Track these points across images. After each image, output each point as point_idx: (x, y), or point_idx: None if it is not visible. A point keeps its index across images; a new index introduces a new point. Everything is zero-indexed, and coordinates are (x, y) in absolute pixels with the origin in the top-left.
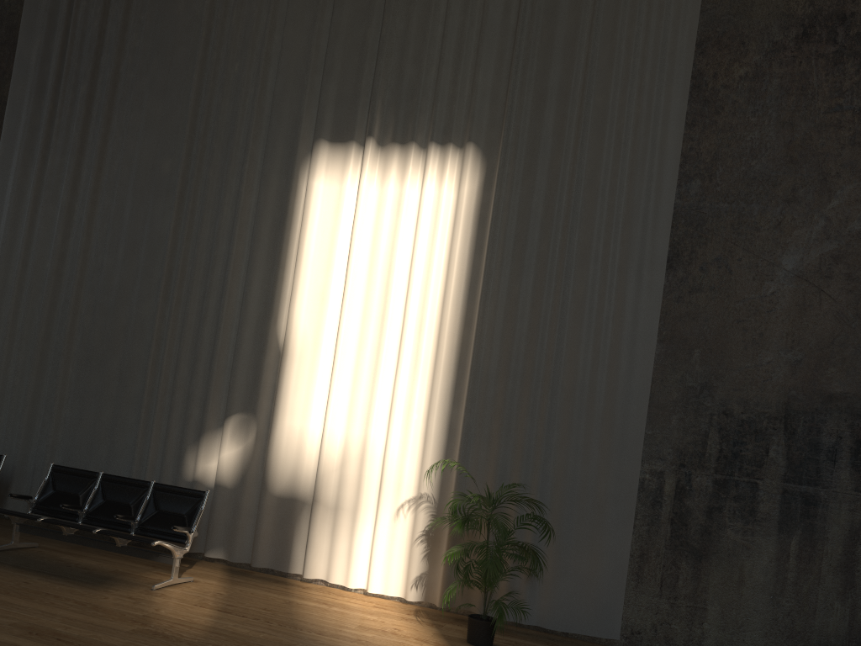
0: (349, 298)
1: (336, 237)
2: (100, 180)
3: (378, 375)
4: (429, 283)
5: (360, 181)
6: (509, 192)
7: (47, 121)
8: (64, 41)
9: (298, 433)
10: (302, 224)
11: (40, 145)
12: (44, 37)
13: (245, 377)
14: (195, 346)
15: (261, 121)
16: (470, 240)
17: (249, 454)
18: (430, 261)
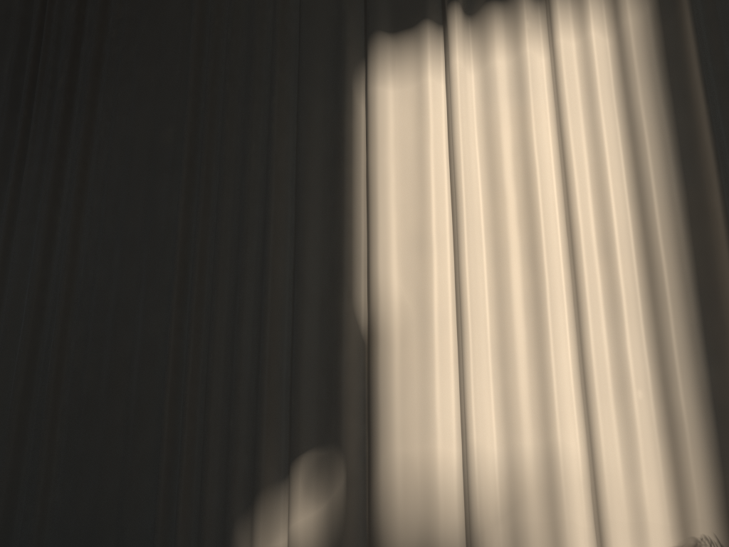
0: (468, 227)
1: (427, 150)
2: (86, 178)
3: (548, 337)
4: (604, 171)
5: (449, 62)
6: (712, 1)
7: (21, 130)
8: (38, 41)
9: (418, 465)
10: (369, 146)
11: (13, 159)
12: (16, 45)
13: (315, 389)
14: (231, 361)
15: (288, 44)
16: (659, 90)
17: (339, 515)
18: (597, 138)
